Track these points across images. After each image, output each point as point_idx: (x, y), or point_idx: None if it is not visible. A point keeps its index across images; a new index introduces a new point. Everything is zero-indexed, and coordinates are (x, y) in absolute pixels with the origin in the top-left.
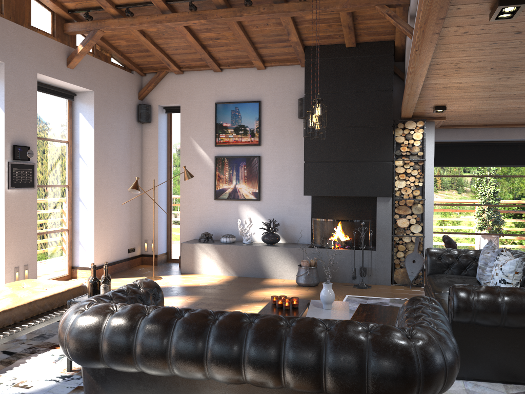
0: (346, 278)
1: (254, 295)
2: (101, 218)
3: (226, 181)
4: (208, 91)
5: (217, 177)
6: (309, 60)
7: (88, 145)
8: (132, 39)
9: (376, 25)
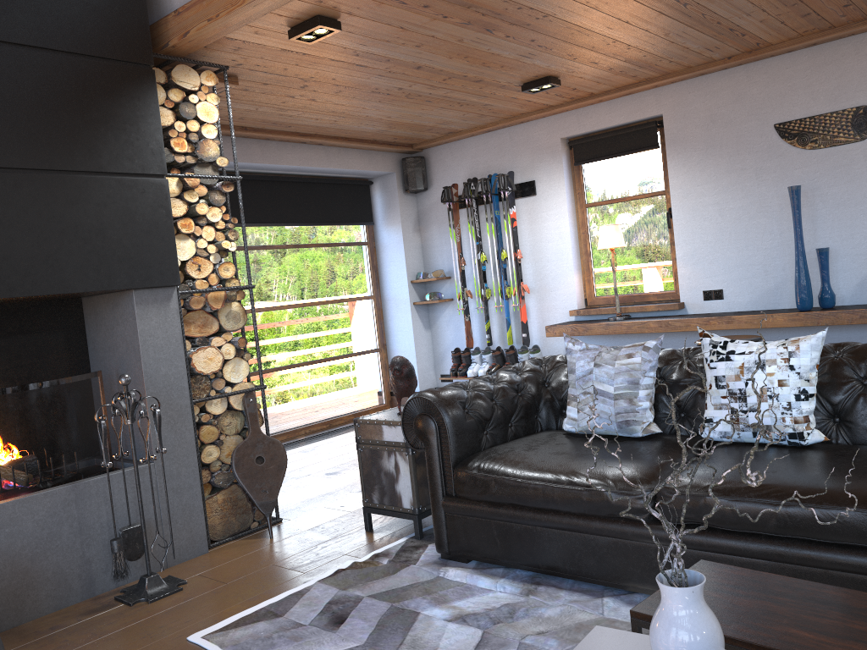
0: (72, 587)
1: None
2: None
3: None
4: None
5: None
6: None
7: None
8: None
9: None
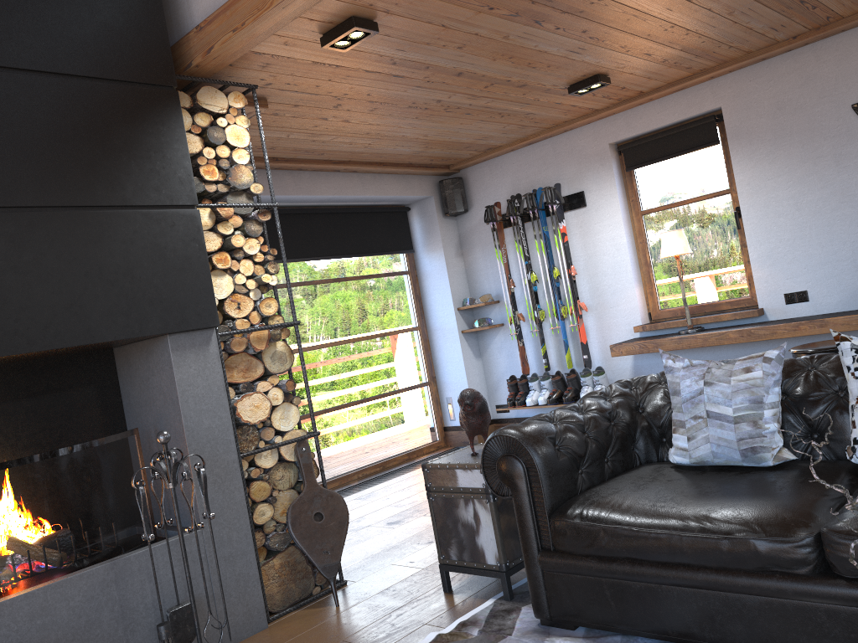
0: None
1: None
2: None
3: None
4: None
5: None
6: None
7: None
8: None
9: None
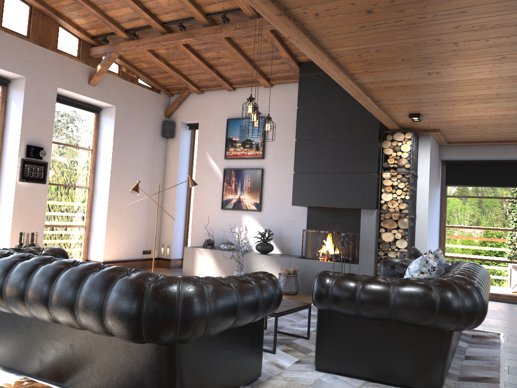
0: None
1: None
2: (115, 218)
3: (232, 192)
4: (222, 108)
5: (224, 188)
6: (303, 75)
7: (107, 153)
8: (150, 61)
9: None
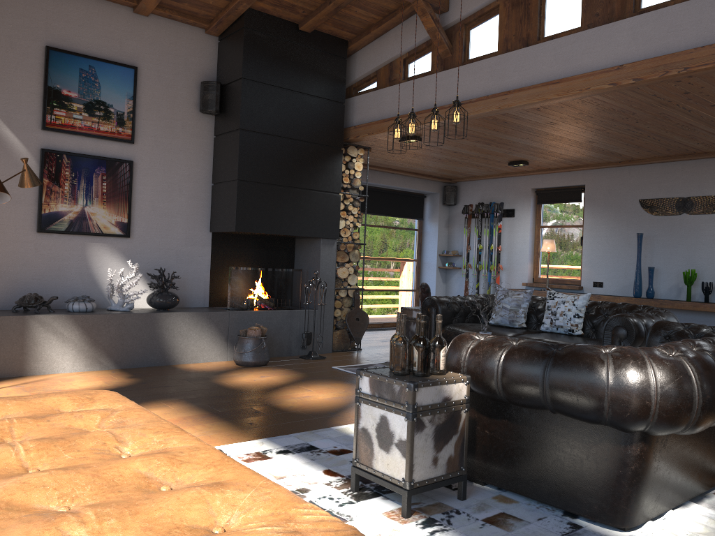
0: (284, 350)
1: (237, 384)
2: None
3: (66, 198)
4: (29, 18)
5: (44, 189)
6: (251, 30)
7: None
8: None
9: (356, 16)
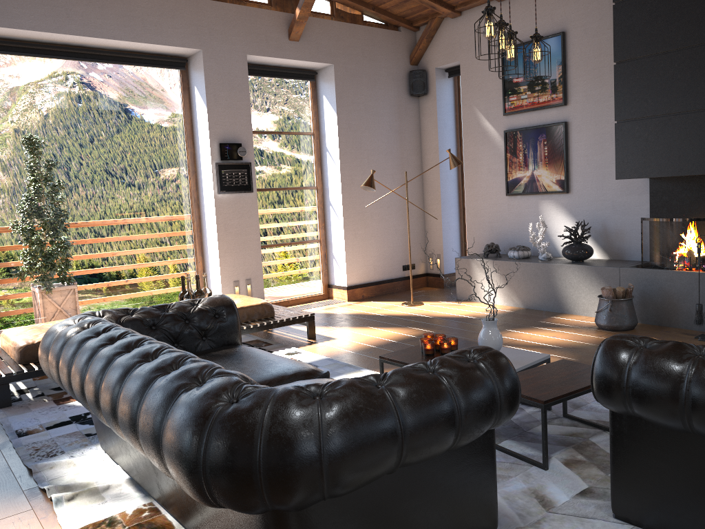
0: (694, 322)
1: (505, 335)
2: (355, 226)
3: (521, 166)
4: None
5: (508, 161)
6: None
7: (332, 135)
8: None
9: None
